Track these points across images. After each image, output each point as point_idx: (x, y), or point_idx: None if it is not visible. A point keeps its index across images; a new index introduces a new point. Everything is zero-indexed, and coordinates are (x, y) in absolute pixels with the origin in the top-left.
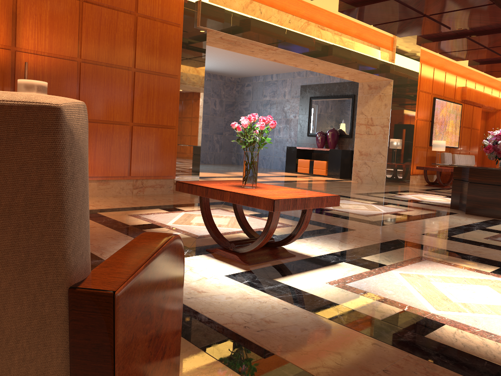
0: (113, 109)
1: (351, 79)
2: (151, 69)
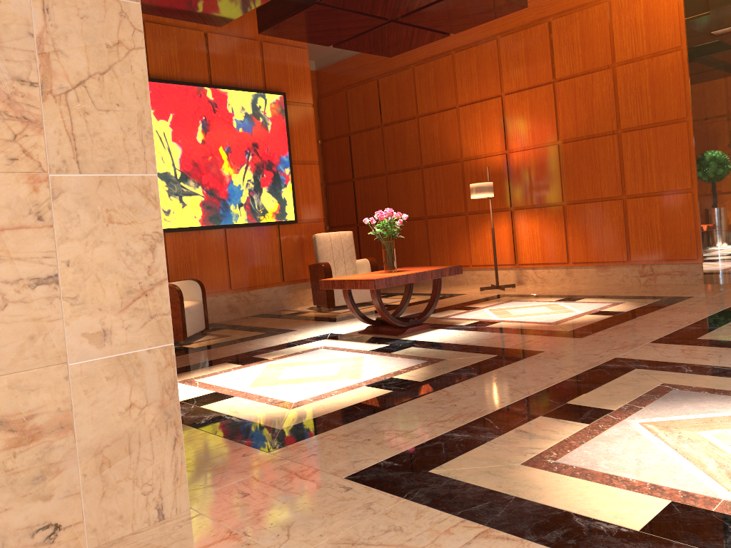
0: (600, 184)
1: None
2: (642, 122)
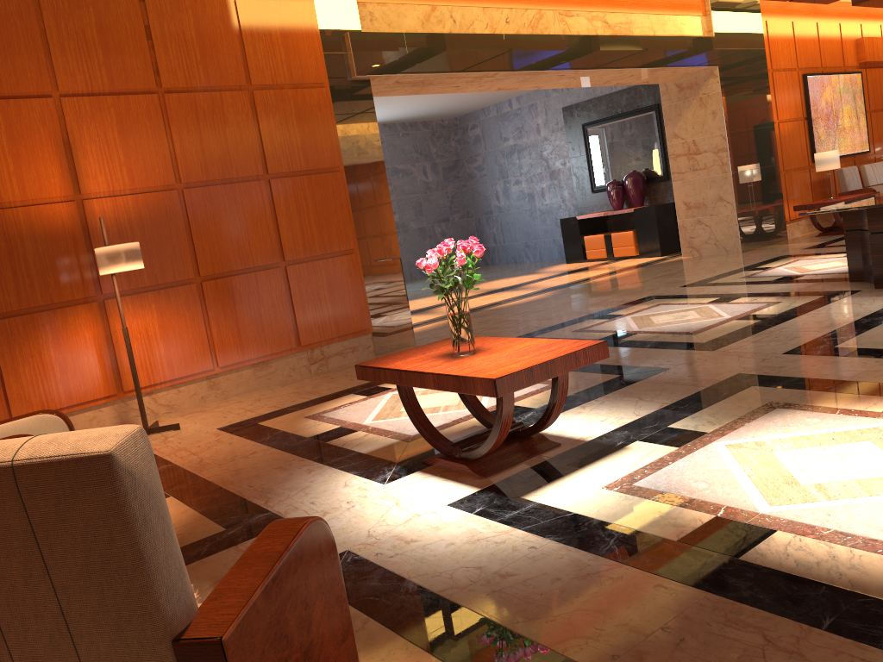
0: (250, 248)
1: (642, 82)
2: (295, 168)
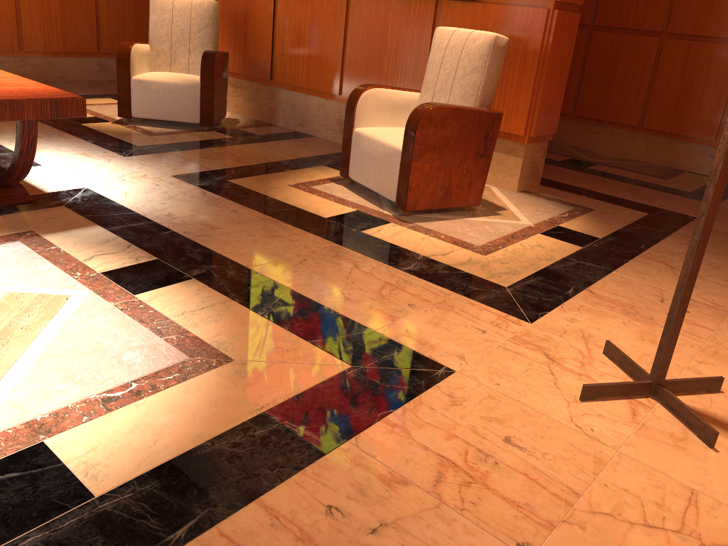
0: None
1: None
2: None
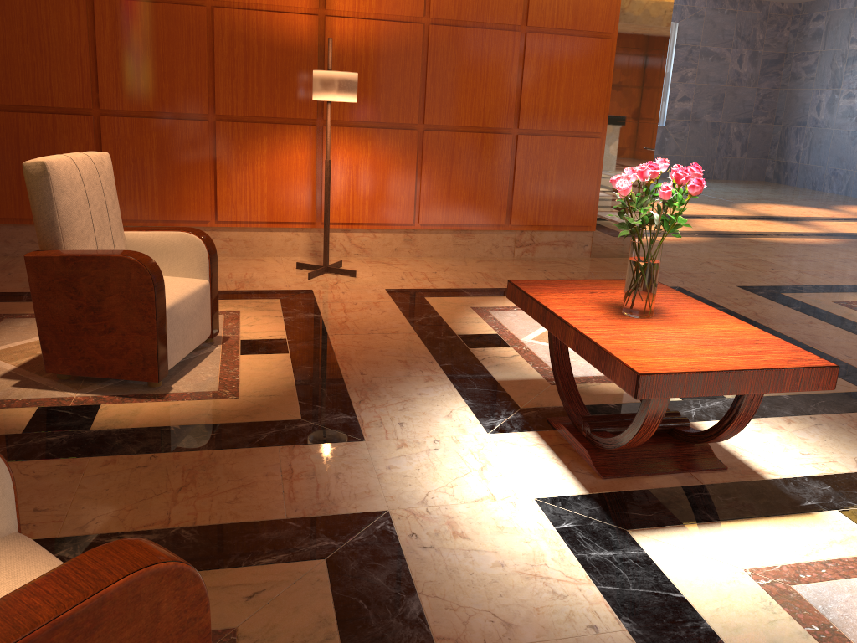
0: (484, 106)
1: None
2: (559, 24)
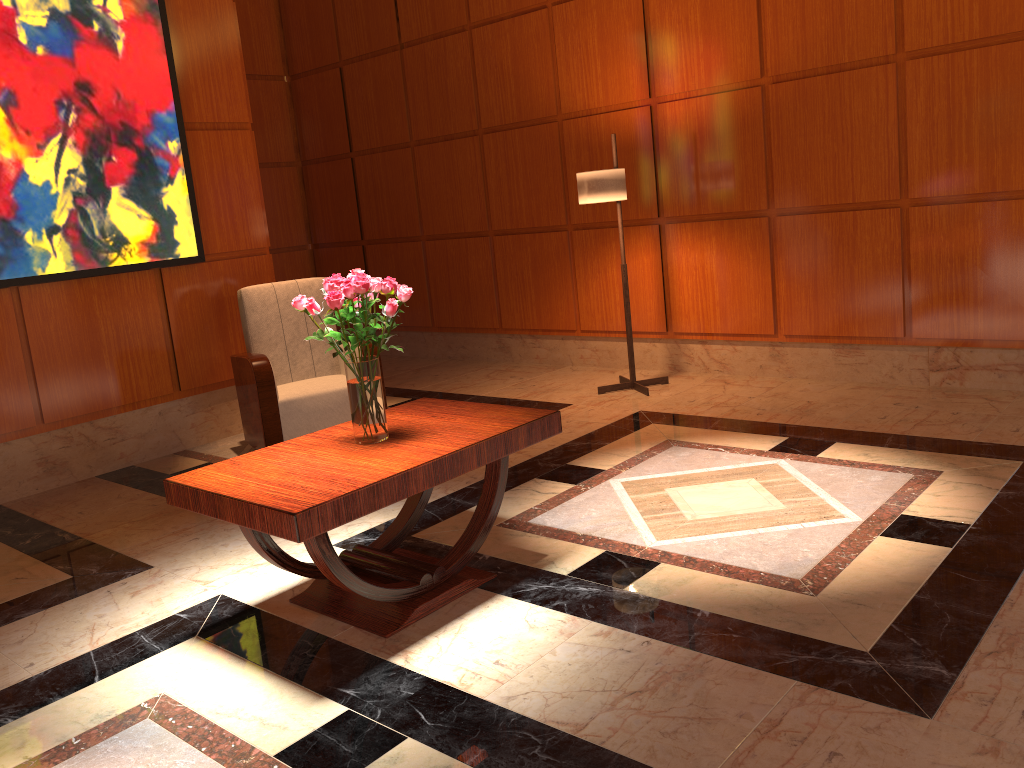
0: (851, 174)
1: None
2: (957, 36)
